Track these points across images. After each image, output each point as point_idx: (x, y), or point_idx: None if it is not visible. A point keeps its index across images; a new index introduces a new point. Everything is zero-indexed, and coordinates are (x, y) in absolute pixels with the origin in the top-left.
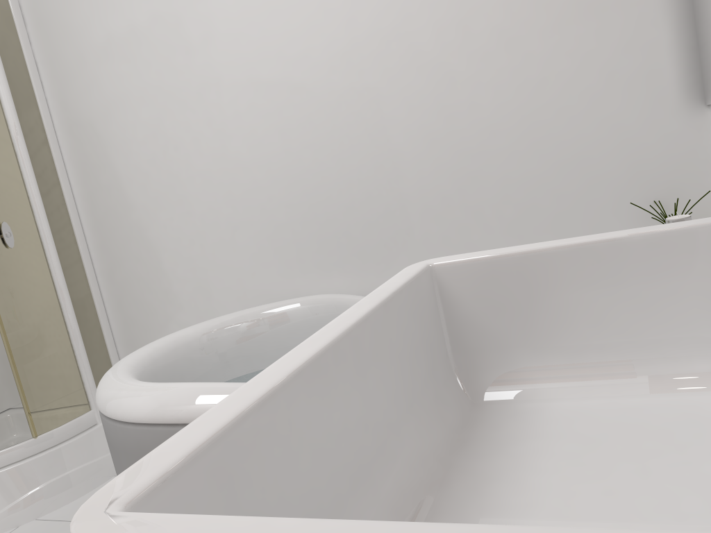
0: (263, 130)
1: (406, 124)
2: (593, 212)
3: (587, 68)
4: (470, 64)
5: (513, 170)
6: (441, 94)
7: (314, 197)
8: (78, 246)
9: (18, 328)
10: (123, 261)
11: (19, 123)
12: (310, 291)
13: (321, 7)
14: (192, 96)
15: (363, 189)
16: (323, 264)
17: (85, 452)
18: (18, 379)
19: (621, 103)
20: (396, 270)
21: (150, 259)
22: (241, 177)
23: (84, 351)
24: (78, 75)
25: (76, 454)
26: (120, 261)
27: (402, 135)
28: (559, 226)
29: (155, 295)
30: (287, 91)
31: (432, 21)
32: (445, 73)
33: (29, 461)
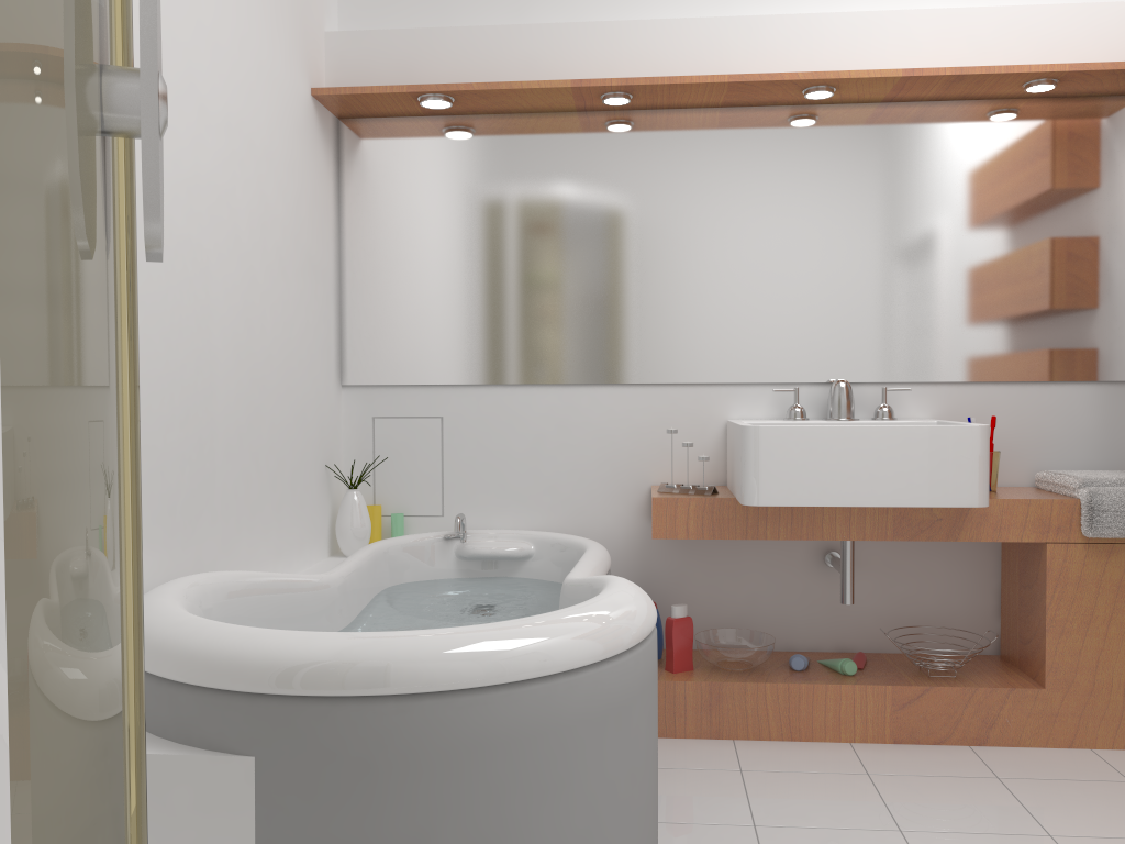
0: None
1: (223, 320)
2: (306, 470)
3: (310, 323)
4: (264, 274)
5: (277, 412)
6: (247, 296)
7: None
8: None
9: None
10: None
11: None
12: None
13: (176, 99)
14: None
15: (184, 399)
16: None
17: None
18: None
19: (318, 365)
20: (199, 538)
21: None
22: None
23: None
24: None
25: None
26: None
27: (220, 334)
28: (293, 484)
29: None
30: None
31: (248, 204)
32: (250, 274)
33: None
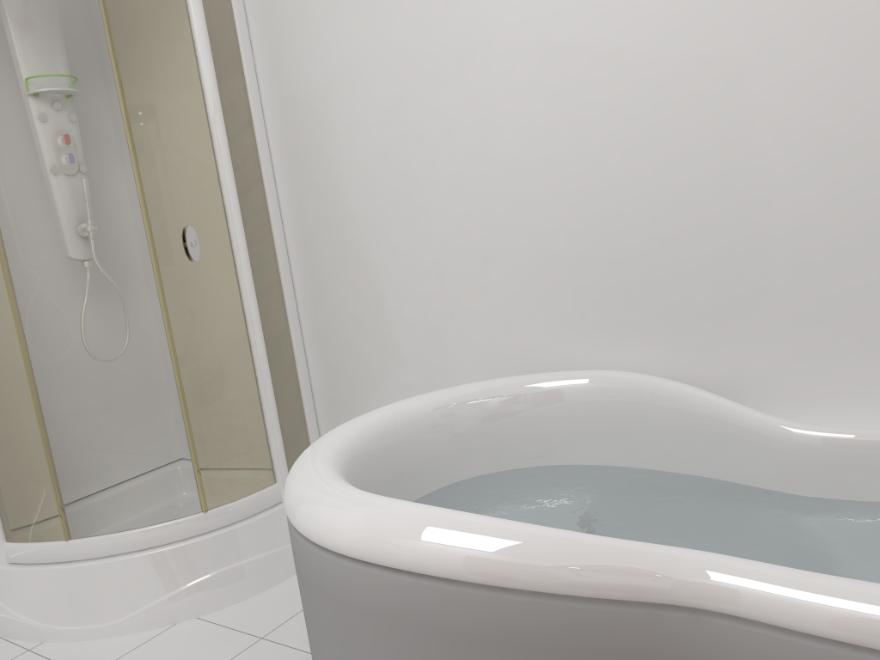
0: (547, 118)
1: (783, 118)
2: None
3: None
4: None
5: None
6: (855, 70)
7: (614, 223)
8: (277, 265)
9: (195, 368)
10: (332, 290)
11: (218, 95)
12: (590, 362)
13: None
14: (448, 65)
15: (695, 217)
16: (617, 324)
17: (263, 538)
18: (190, 435)
19: None
20: (733, 346)
21: (368, 291)
22: (507, 186)
23: (274, 405)
24: (297, 34)
25: (252, 539)
26: (329, 289)
27: (774, 136)
28: None
29: (370, 340)
30: (590, 60)
31: None
32: (867, 36)
33: (195, 542)
